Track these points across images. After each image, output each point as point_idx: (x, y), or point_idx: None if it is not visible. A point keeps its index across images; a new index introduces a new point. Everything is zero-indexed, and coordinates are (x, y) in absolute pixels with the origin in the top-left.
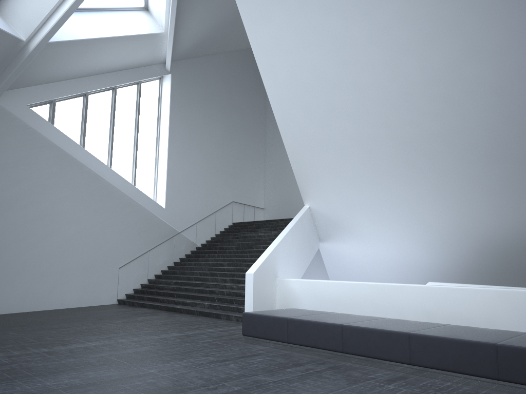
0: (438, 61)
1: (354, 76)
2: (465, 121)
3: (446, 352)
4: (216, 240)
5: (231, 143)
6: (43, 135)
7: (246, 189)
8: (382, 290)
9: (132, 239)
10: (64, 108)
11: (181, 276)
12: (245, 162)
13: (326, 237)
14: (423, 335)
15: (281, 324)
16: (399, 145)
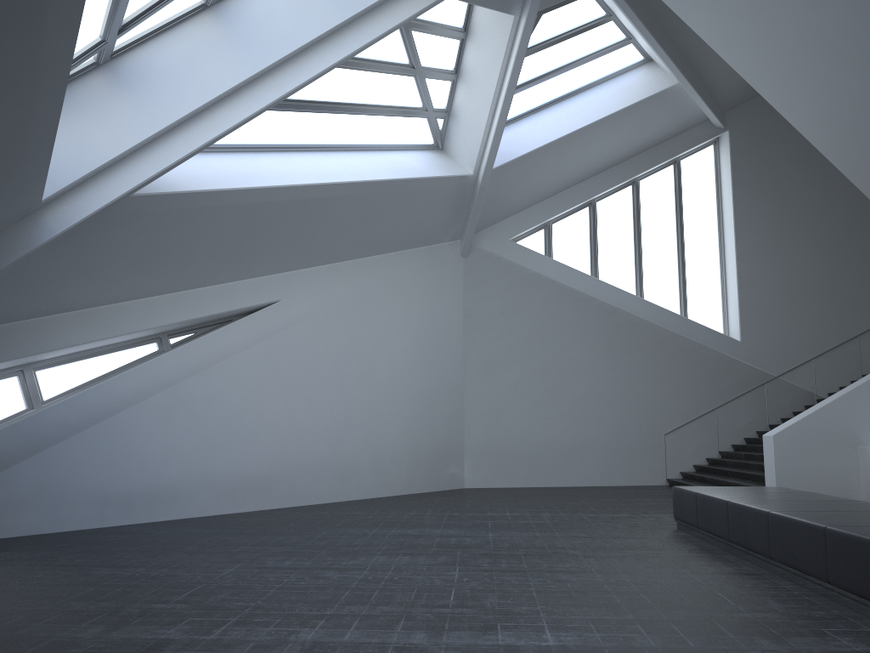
0: None
1: None
2: None
3: (793, 540)
4: None
5: None
6: (533, 271)
7: None
8: None
9: (683, 393)
10: (564, 229)
11: (756, 446)
12: None
13: None
14: (777, 514)
15: (693, 501)
16: None
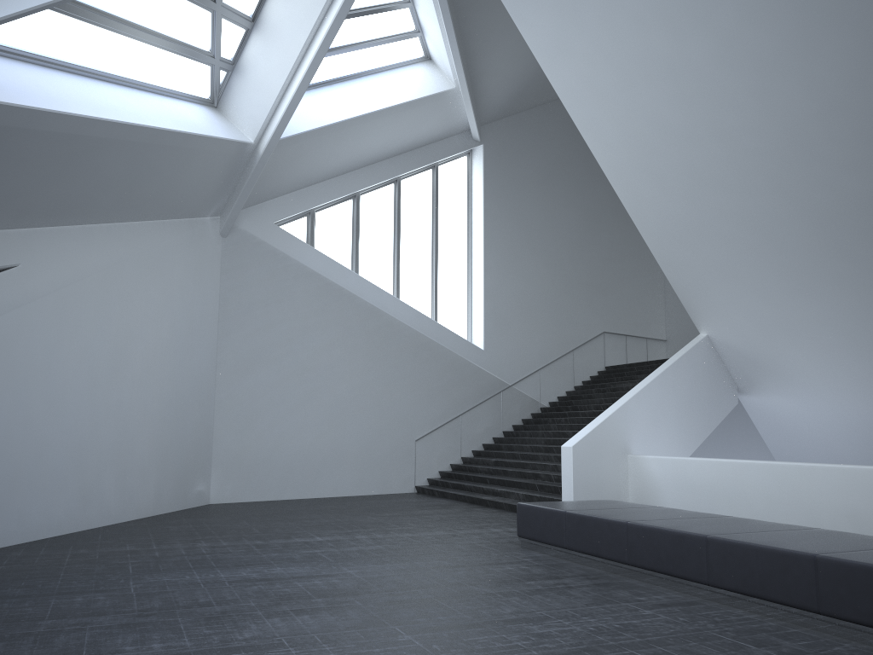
0: (830, 76)
1: (710, 119)
2: None
3: (752, 566)
4: (571, 396)
5: (596, 238)
6: (297, 261)
7: (628, 310)
8: (781, 474)
9: (434, 399)
10: (327, 219)
11: (504, 452)
12: (625, 266)
13: (748, 386)
14: (723, 539)
15: (559, 520)
16: (814, 223)
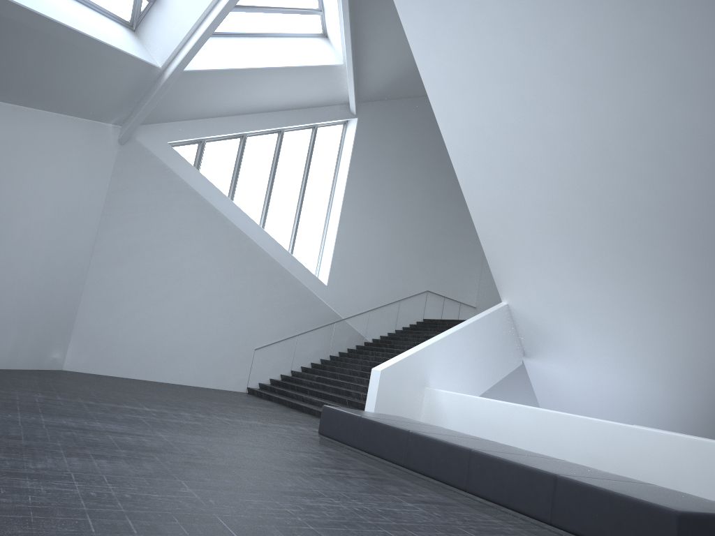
0: (638, 100)
1: (539, 121)
2: (683, 190)
3: (503, 479)
4: (391, 336)
5: (435, 214)
6: (182, 179)
7: (450, 277)
8: (543, 418)
9: (277, 317)
10: (215, 150)
11: (327, 371)
12: (454, 241)
13: (532, 351)
14: (484, 453)
15: (354, 424)
16: (605, 222)
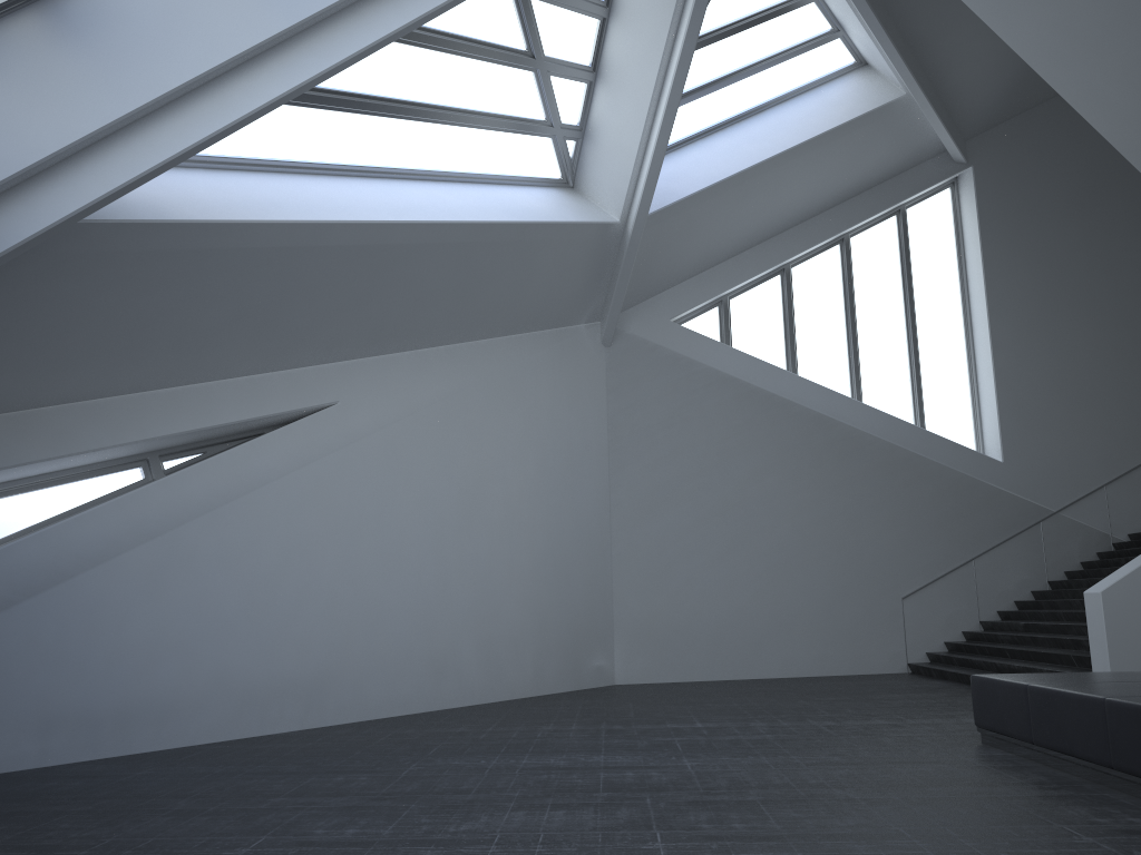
0: None
1: None
2: None
3: None
4: None
5: None
6: (706, 365)
7: None
8: None
9: (926, 537)
10: (747, 306)
11: (1040, 611)
12: None
13: None
14: None
15: (1020, 700)
16: None
